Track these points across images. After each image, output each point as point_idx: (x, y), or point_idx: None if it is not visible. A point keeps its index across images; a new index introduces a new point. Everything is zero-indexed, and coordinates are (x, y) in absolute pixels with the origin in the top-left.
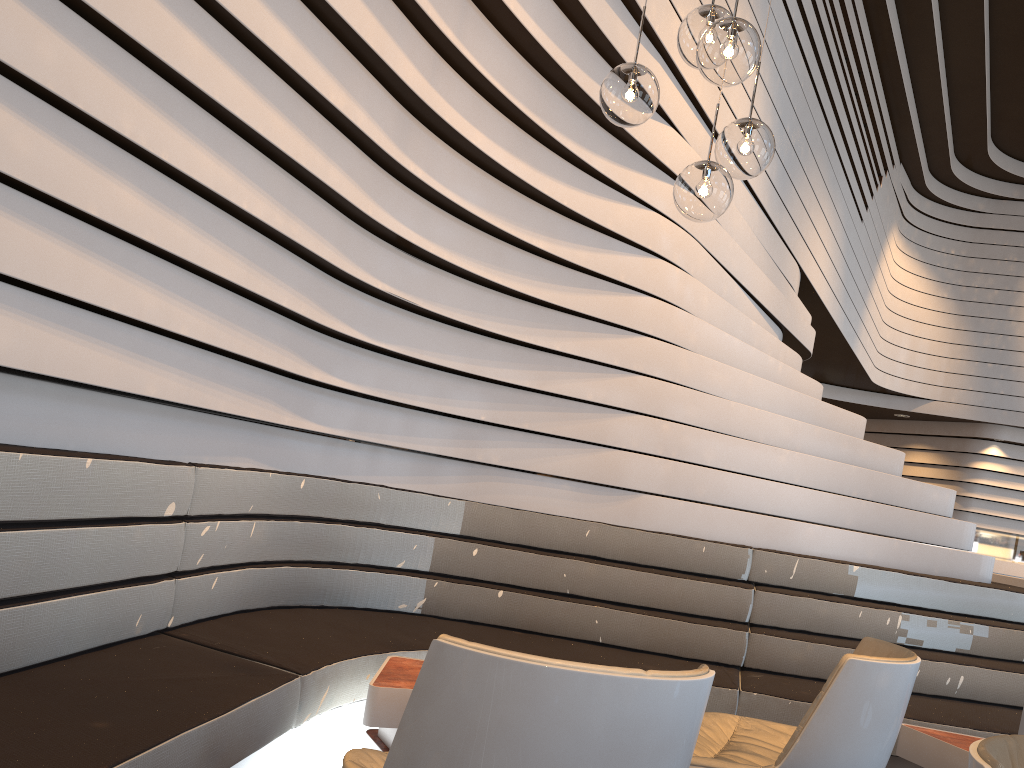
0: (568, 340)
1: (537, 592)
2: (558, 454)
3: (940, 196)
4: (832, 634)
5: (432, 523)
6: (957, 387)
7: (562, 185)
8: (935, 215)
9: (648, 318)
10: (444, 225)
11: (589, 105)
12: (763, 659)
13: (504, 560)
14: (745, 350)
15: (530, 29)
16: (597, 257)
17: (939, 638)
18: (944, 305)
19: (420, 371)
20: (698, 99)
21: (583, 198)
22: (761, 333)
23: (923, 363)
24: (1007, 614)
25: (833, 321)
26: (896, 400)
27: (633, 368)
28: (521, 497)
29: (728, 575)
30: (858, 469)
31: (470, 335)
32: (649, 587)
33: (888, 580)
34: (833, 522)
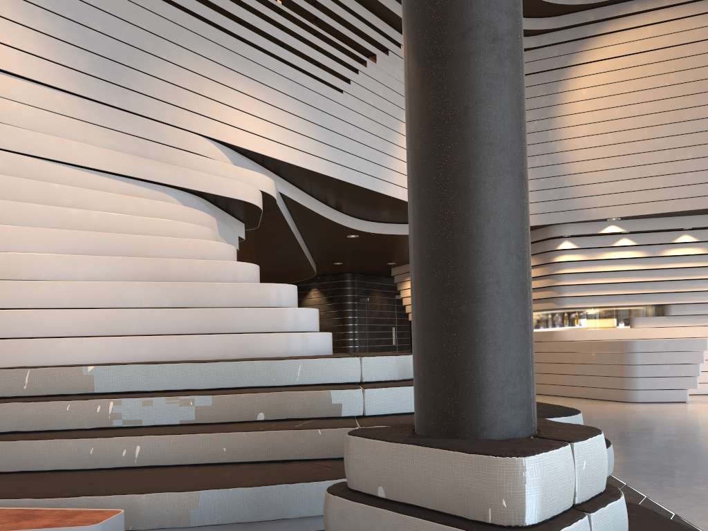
0: None
1: None
2: None
3: None
4: (44, 429)
5: None
6: None
7: None
8: None
9: None
10: None
11: None
12: None
13: None
14: (22, 208)
15: None
16: None
17: (158, 414)
18: None
19: None
20: None
21: None
22: (77, 192)
23: None
24: (269, 380)
25: (319, 173)
26: None
27: None
28: None
29: None
30: (144, 284)
31: None
32: None
33: (127, 372)
34: (114, 332)
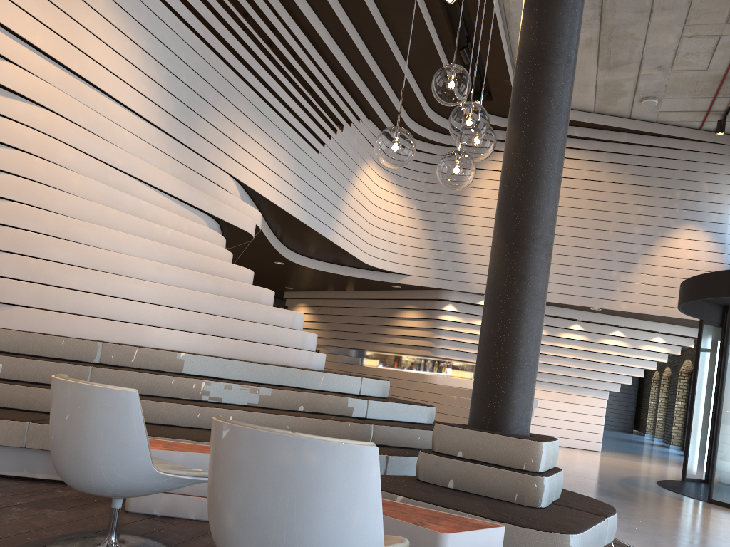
0: None
1: None
2: None
3: None
4: (152, 395)
5: None
6: (424, 266)
7: None
8: None
9: (10, 189)
10: None
11: None
12: None
13: None
14: (125, 217)
15: None
16: None
17: (234, 396)
18: (414, 213)
19: None
20: (38, 46)
21: None
22: (156, 210)
23: (402, 251)
24: (301, 384)
25: (293, 216)
26: (387, 275)
27: None
28: None
29: (83, 359)
30: (211, 295)
31: None
32: (10, 366)
33: (208, 362)
34: (187, 329)
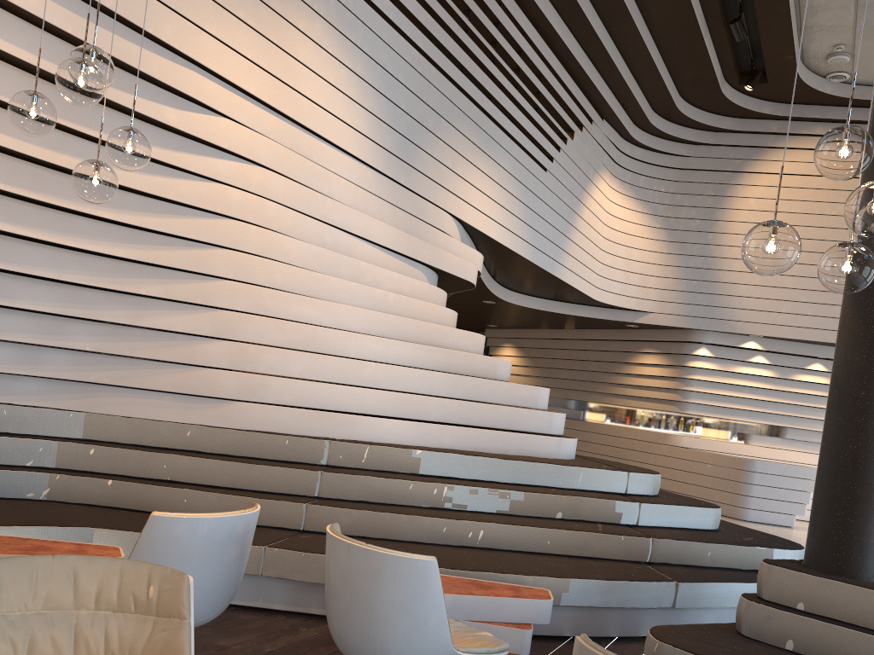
0: (153, 286)
1: (144, 480)
2: (159, 374)
3: (647, 144)
4: (388, 503)
5: (57, 431)
6: (669, 301)
7: (114, 169)
8: (646, 160)
9: (226, 266)
10: (2, 205)
11: (123, 107)
12: (318, 523)
13: (116, 456)
14: (345, 285)
15: (24, 58)
16: (167, 221)
17: (481, 502)
18: (657, 234)
19: (23, 315)
20: (254, 94)
21: (140, 177)
22: (376, 270)
23: (641, 282)
24: (556, 482)
25: (517, 253)
26: (622, 313)
27: (216, 305)
28: (132, 408)
29: (309, 461)
30: (445, 374)
31: (63, 286)
32: (234, 473)
33: (448, 460)
34: (419, 417)
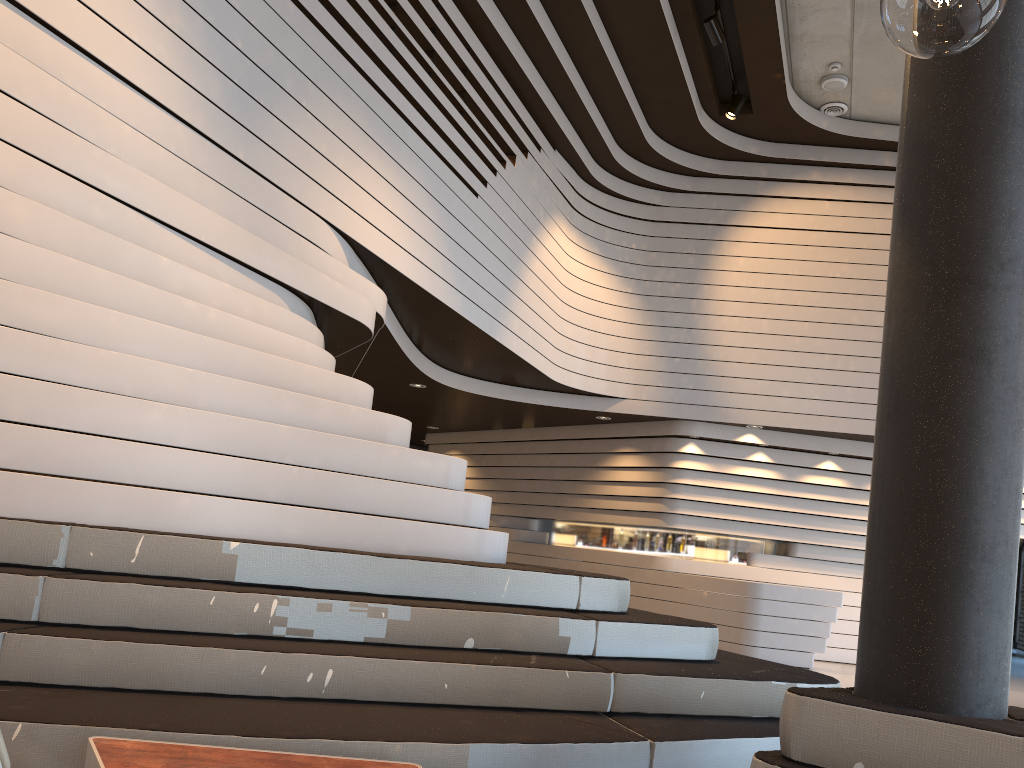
0: None
1: None
2: None
3: (613, 188)
4: (171, 629)
5: None
6: (648, 384)
7: None
8: (612, 208)
9: None
10: None
11: None
12: (25, 668)
13: None
14: (124, 285)
15: None
16: None
17: (337, 625)
18: (629, 300)
19: None
20: None
21: None
22: (188, 274)
23: (612, 360)
24: (468, 593)
25: (439, 300)
26: (590, 400)
27: None
28: None
29: (32, 562)
30: (292, 430)
31: None
32: None
33: (285, 558)
34: (246, 494)
